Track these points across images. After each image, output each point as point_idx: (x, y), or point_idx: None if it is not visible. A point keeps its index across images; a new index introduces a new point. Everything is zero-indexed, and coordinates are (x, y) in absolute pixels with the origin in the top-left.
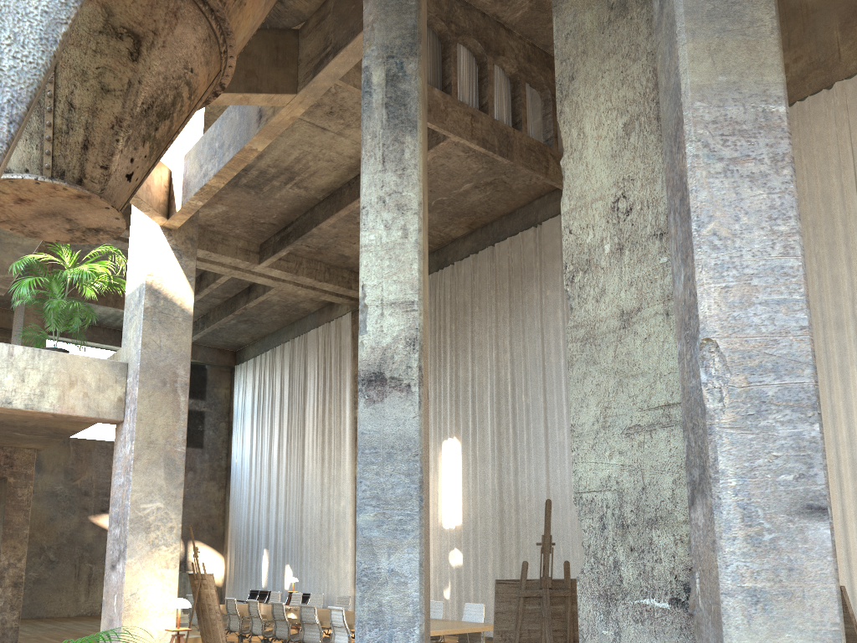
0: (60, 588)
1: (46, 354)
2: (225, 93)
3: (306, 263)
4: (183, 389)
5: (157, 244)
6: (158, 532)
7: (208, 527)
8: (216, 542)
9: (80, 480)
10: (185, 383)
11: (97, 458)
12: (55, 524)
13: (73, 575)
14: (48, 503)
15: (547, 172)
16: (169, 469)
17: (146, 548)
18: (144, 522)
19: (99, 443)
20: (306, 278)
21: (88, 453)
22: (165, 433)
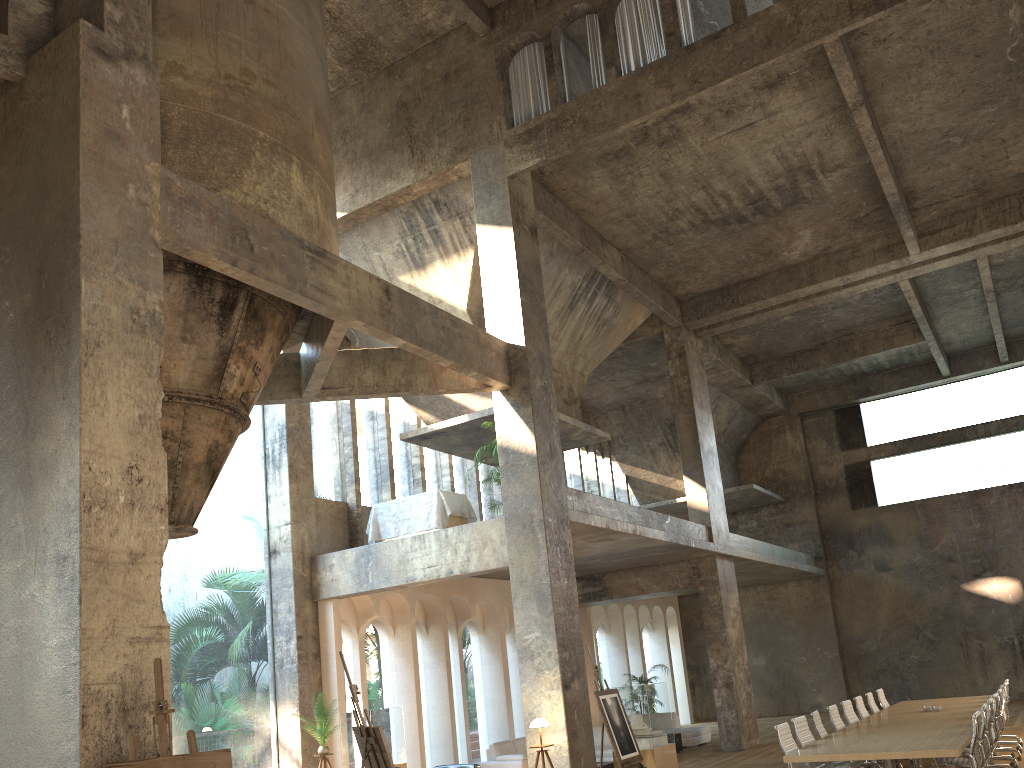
0: (950, 671)
1: (465, 527)
2: (325, 343)
3: (983, 211)
4: (540, 526)
5: (500, 407)
6: (540, 658)
7: None
8: None
9: (939, 546)
10: (540, 520)
11: (951, 516)
12: (924, 599)
13: (960, 655)
14: (909, 578)
15: None
16: (539, 601)
17: (533, 673)
18: (528, 651)
19: (948, 498)
20: (989, 232)
21: (939, 513)
22: (532, 570)
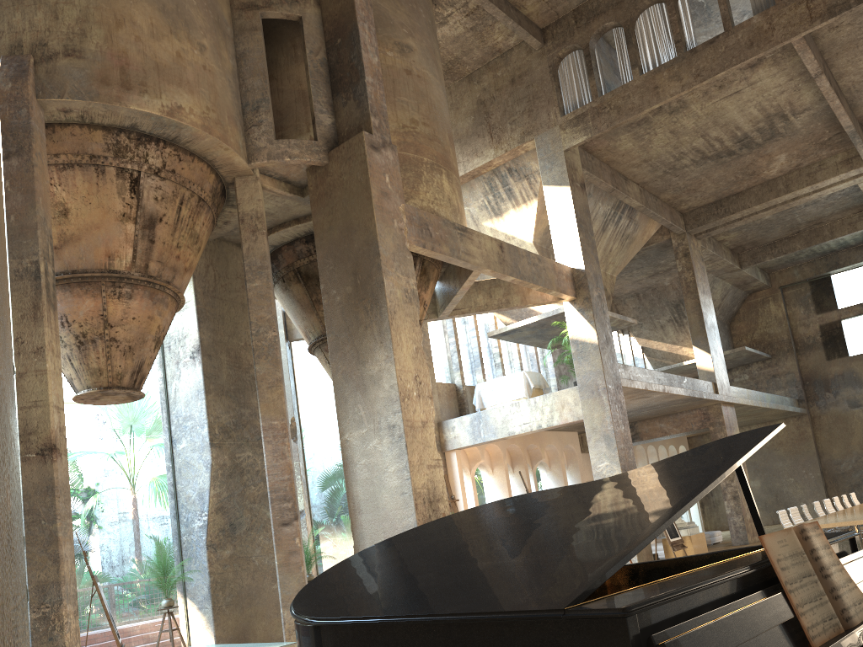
0: None
1: (548, 396)
2: (463, 284)
3: None
4: (603, 391)
5: (569, 313)
6: None
7: None
8: None
9: None
10: (603, 387)
11: None
12: None
13: None
14: None
15: None
16: (607, 441)
17: None
18: (601, 474)
19: None
20: None
21: None
22: (600, 421)
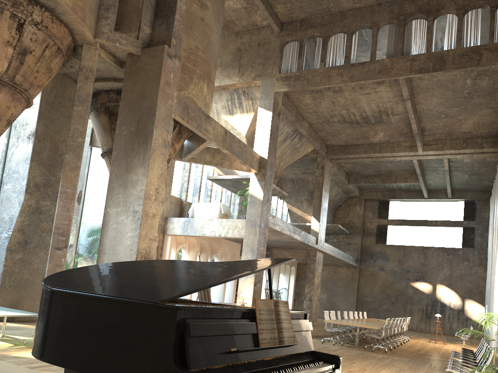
0: (397, 315)
1: (229, 220)
2: (200, 146)
3: (449, 142)
4: (258, 226)
5: (253, 179)
6: None
7: (477, 292)
8: (482, 301)
9: (405, 265)
10: (258, 224)
11: (413, 254)
12: (394, 285)
13: (402, 309)
14: (391, 275)
15: (479, 62)
16: (252, 253)
17: (244, 278)
18: None
19: (414, 247)
20: (449, 150)
21: (409, 252)
22: (252, 241)
